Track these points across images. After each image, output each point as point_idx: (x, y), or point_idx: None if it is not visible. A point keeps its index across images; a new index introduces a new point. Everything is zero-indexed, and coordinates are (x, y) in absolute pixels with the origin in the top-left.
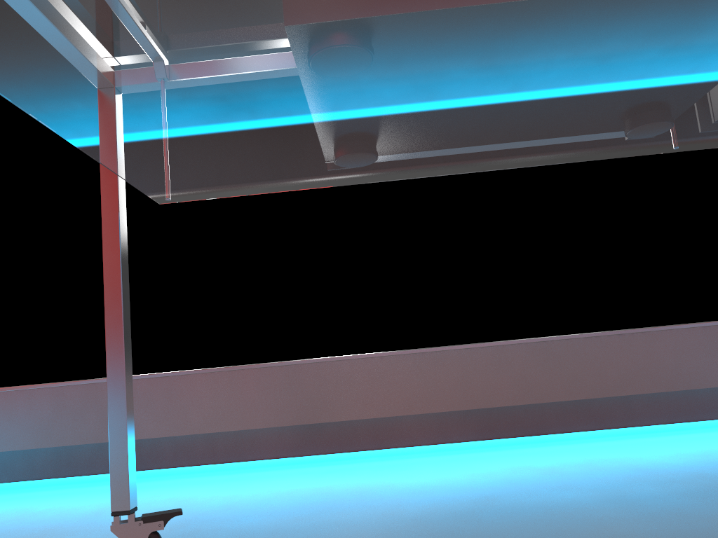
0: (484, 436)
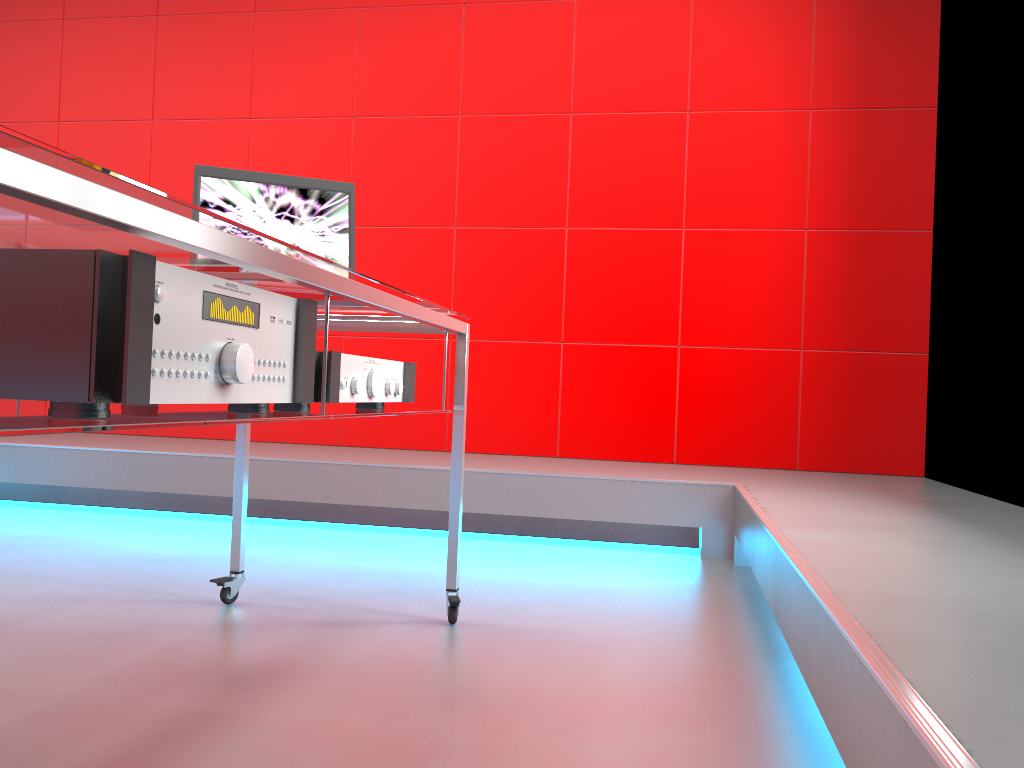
0: None
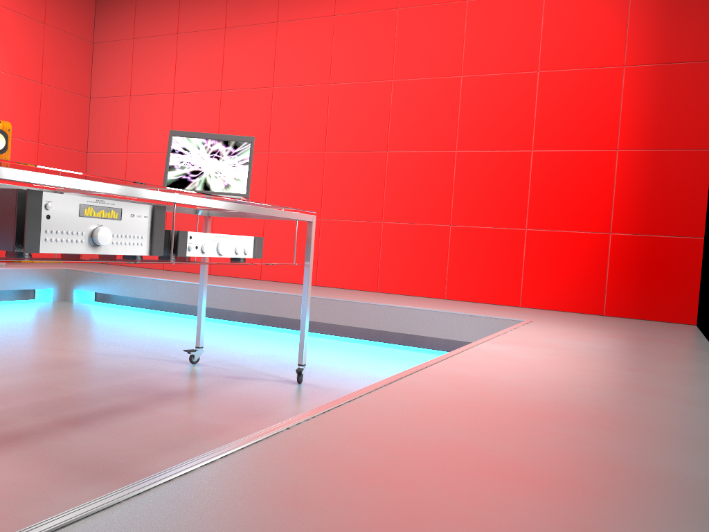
0: None
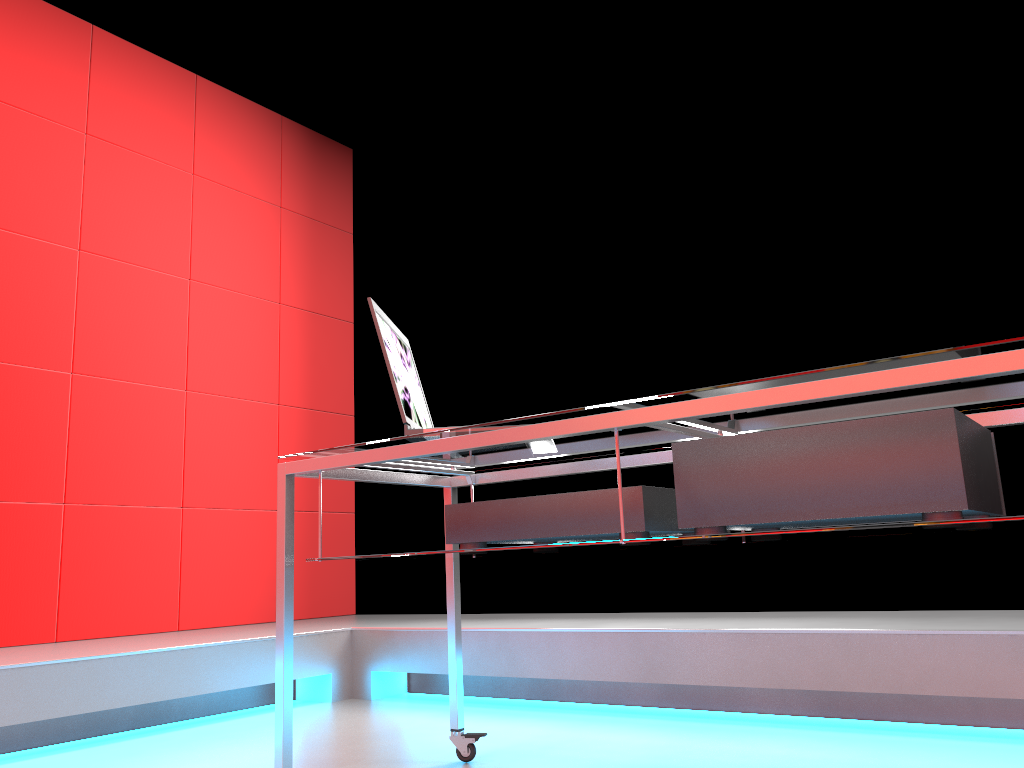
0: (824, 713)
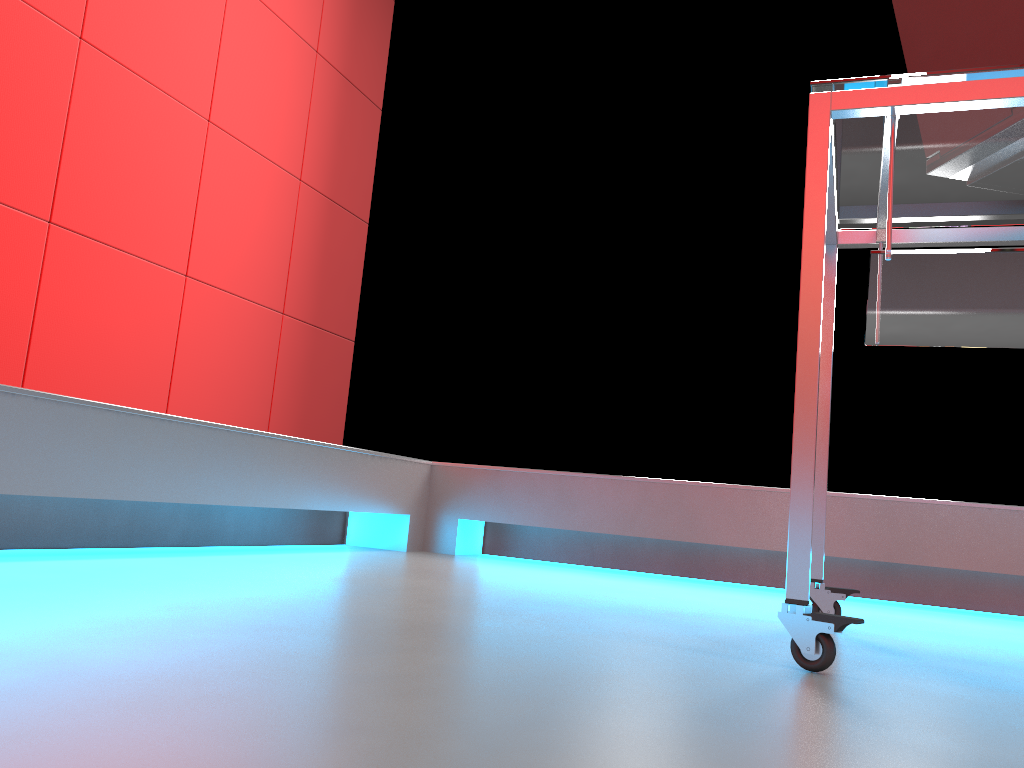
0: None
